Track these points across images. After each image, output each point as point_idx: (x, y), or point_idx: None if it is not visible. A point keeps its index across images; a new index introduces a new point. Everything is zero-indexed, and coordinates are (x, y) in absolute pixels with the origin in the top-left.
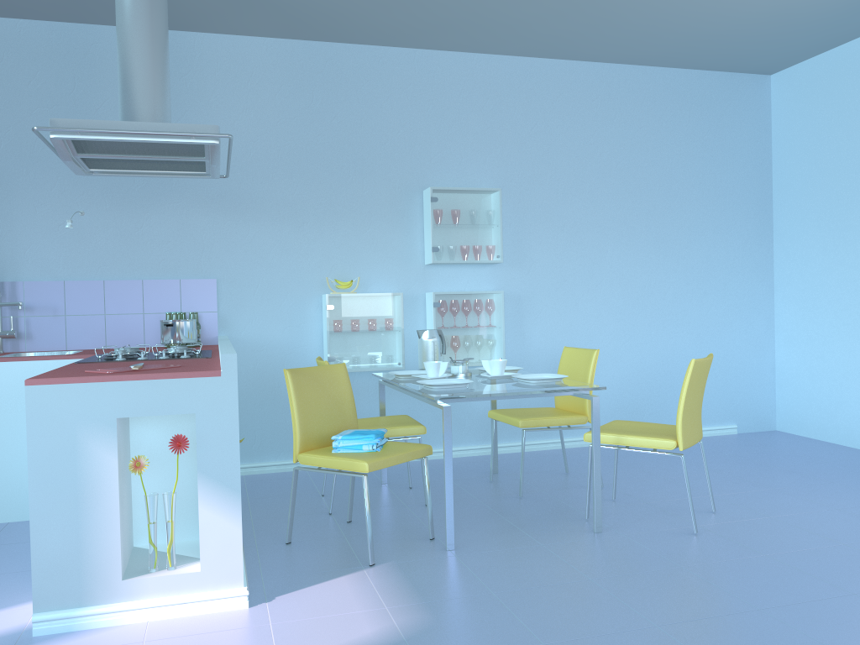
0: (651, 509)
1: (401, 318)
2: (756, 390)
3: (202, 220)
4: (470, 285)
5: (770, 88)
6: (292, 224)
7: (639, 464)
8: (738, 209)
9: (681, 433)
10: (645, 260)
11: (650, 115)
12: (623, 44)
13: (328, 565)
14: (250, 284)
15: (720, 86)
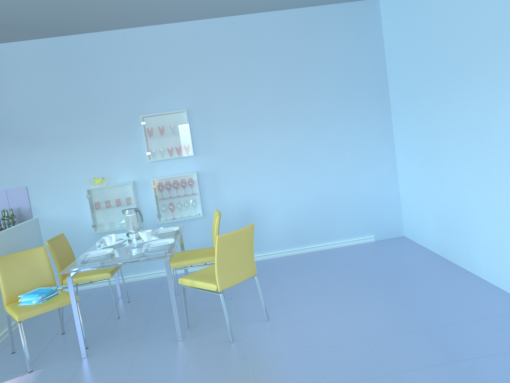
0: (235, 318)
1: (133, 197)
2: (387, 212)
3: (13, 154)
4: (181, 169)
5: (379, 8)
6: (65, 149)
7: (279, 275)
8: (362, 95)
9: (218, 281)
10: (297, 138)
11: (291, 42)
12: (251, 3)
13: (10, 371)
14: (46, 186)
15: (340, 14)
